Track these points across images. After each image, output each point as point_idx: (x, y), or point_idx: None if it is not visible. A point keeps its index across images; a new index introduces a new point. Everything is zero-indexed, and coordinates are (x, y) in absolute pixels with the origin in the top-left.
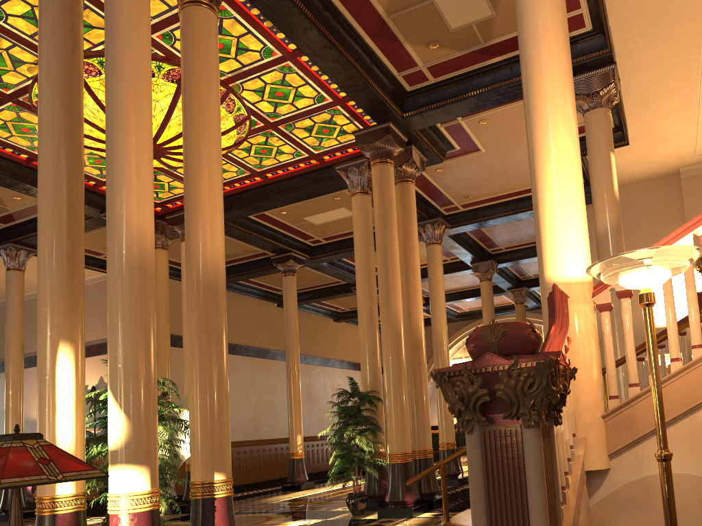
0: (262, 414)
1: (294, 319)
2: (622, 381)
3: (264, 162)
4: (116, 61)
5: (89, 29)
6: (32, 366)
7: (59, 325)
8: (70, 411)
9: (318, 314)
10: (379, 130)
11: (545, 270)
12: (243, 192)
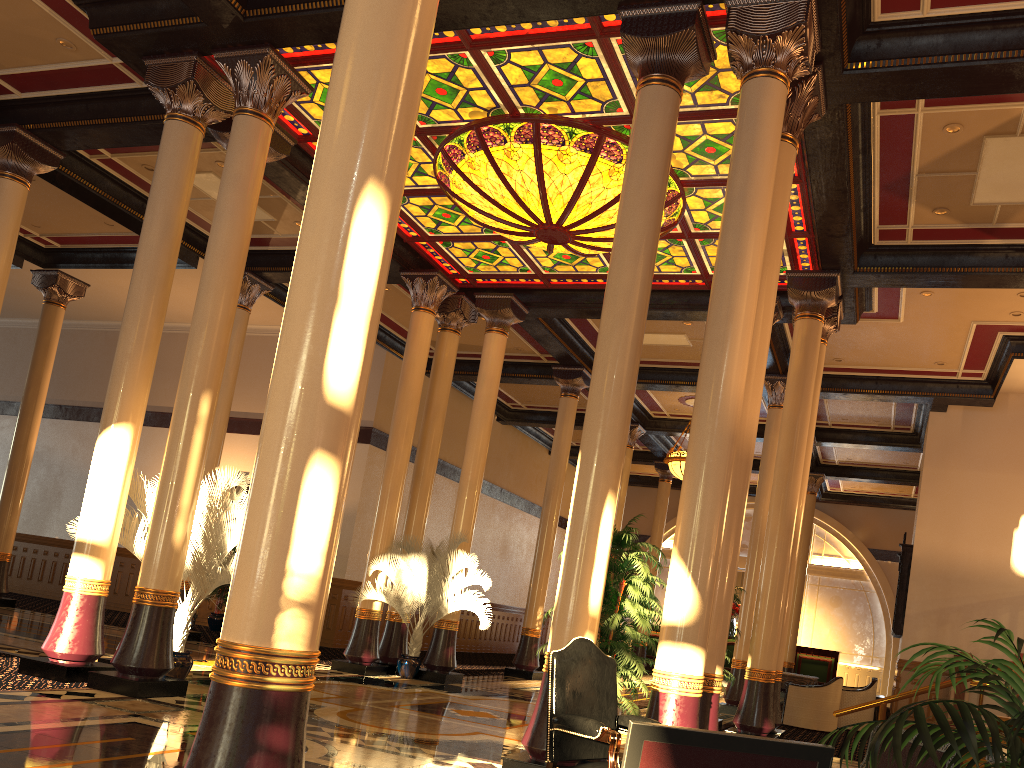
0: None
1: (565, 455)
2: None
3: None
4: (749, 210)
5: (584, 98)
6: (165, 426)
7: (611, 473)
8: (603, 568)
9: (538, 441)
10: (822, 278)
11: None
12: (584, 290)
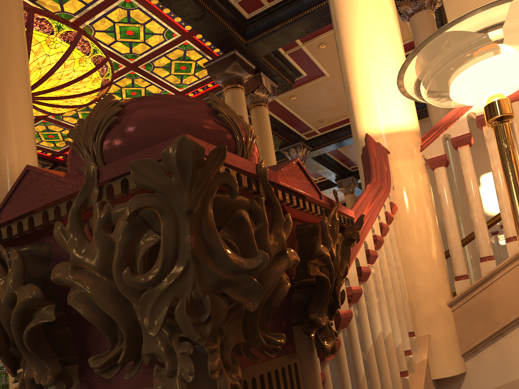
0: None
1: None
2: (470, 262)
3: None
4: None
5: None
6: None
7: None
8: None
9: None
10: (226, 59)
11: (357, 125)
12: None
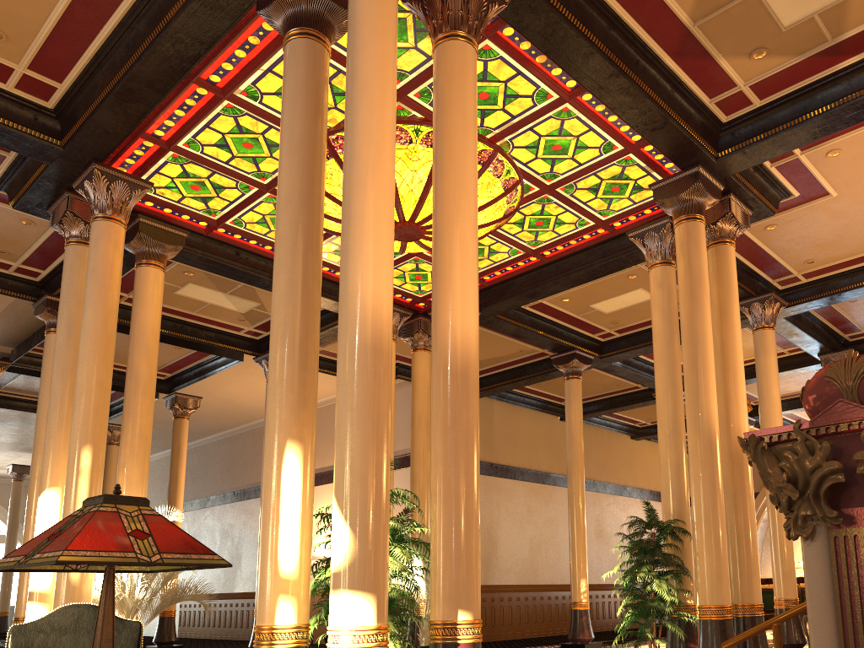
0: (540, 552)
1: (578, 432)
2: None
3: (540, 237)
4: (356, 110)
5: (343, 98)
6: None
7: (288, 422)
8: (294, 524)
9: (611, 429)
10: (684, 178)
11: None
12: (515, 277)
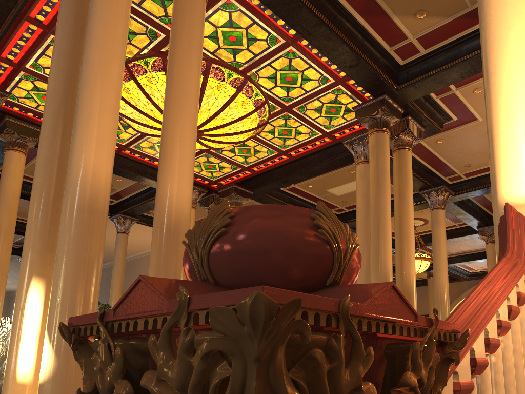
0: None
1: None
2: None
3: (287, 142)
4: (91, 26)
5: (134, 36)
6: None
7: (34, 262)
8: (33, 341)
9: None
10: (375, 103)
11: (498, 190)
12: (274, 169)
